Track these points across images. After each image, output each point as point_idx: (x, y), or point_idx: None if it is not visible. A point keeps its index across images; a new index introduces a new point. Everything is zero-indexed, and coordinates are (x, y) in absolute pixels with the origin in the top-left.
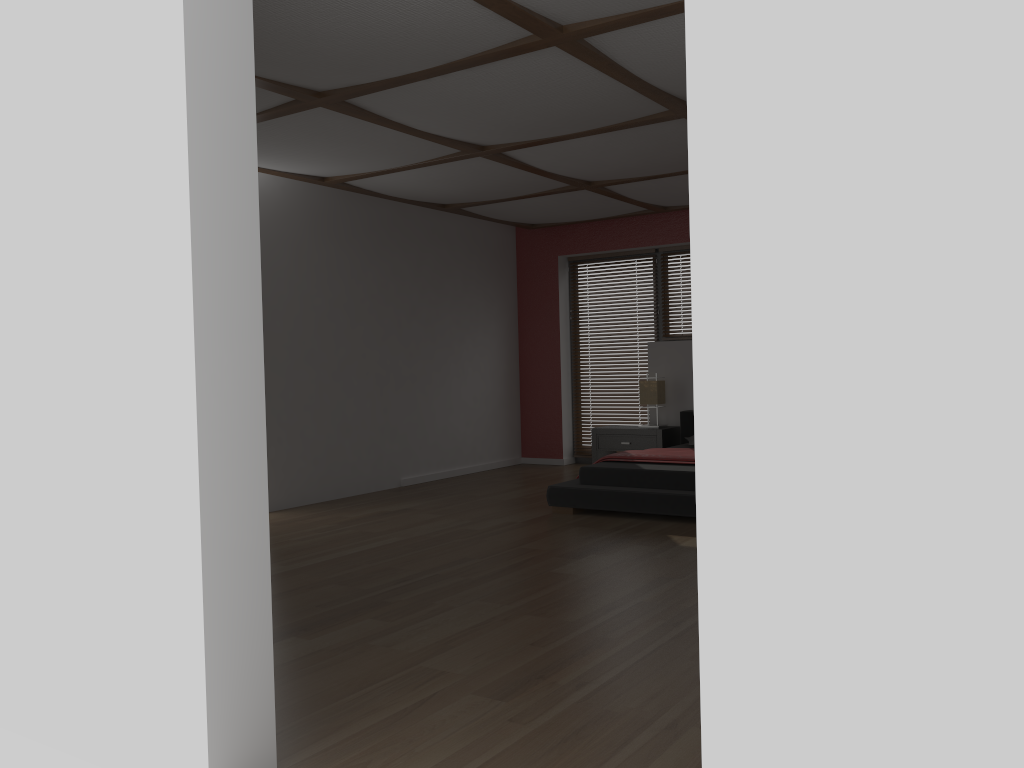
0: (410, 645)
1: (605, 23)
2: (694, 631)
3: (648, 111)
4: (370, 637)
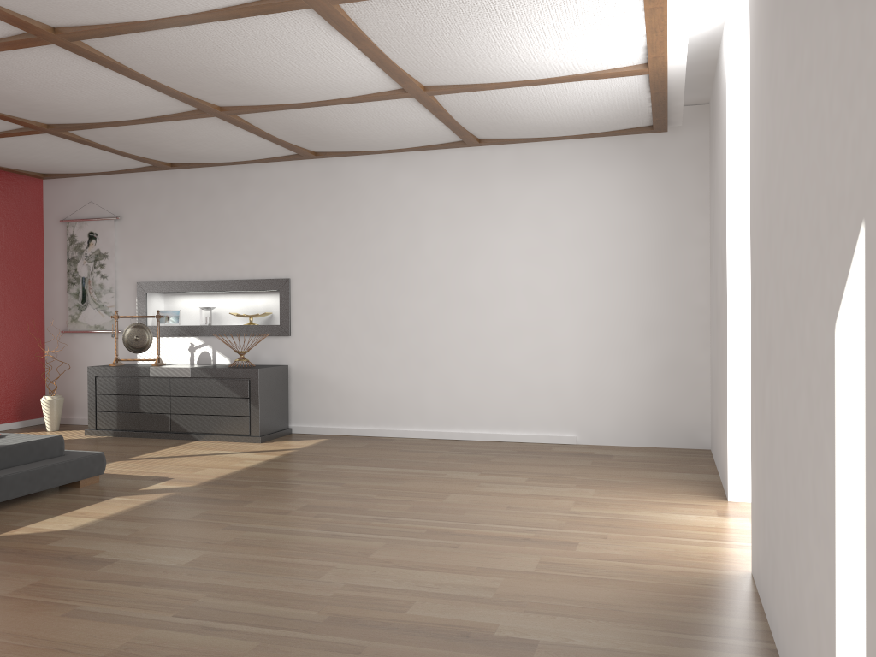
0: (485, 581)
1: (348, 22)
2: (398, 515)
3: (49, 18)
4: (472, 600)
